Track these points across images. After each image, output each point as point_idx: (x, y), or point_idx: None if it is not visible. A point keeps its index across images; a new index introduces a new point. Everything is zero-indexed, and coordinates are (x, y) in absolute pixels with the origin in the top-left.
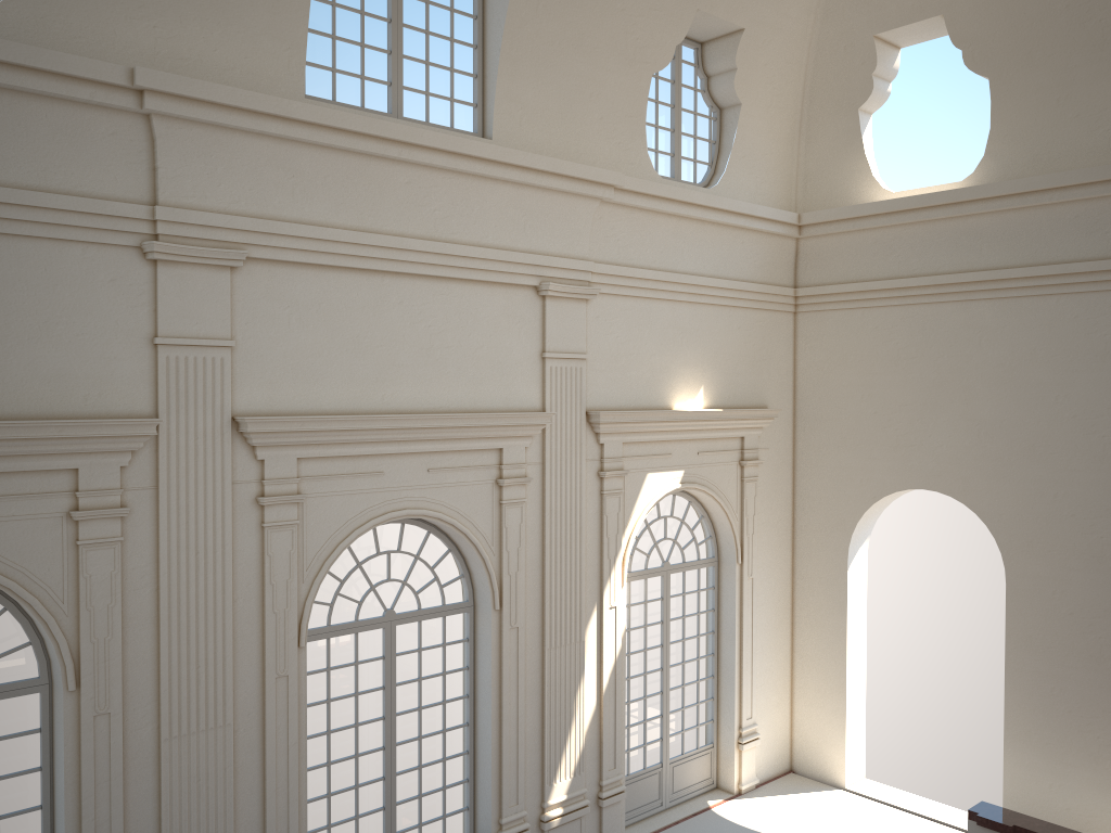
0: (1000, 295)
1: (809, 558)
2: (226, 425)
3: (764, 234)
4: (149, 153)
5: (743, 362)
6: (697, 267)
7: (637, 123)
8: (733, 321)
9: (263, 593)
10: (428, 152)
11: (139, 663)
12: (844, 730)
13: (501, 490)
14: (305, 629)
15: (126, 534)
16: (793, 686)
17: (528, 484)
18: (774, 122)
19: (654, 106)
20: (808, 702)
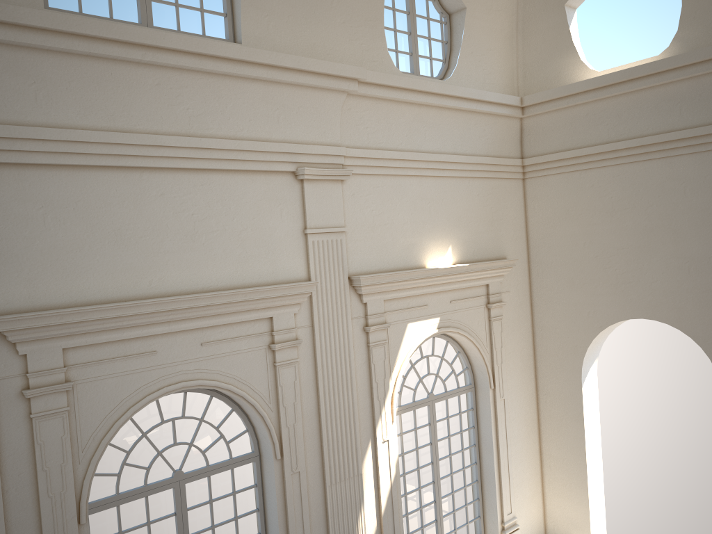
0: (701, 149)
1: (549, 377)
2: None
3: (493, 116)
4: None
5: (484, 223)
6: (438, 146)
7: (376, 26)
8: (473, 189)
9: (36, 480)
10: (172, 54)
11: None
12: (588, 518)
13: (274, 354)
14: (85, 507)
15: None
16: (543, 481)
17: (300, 345)
18: (495, 22)
19: (392, 14)
20: (557, 494)
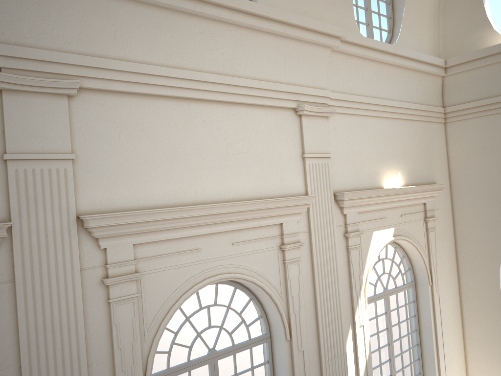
0: None
1: (470, 276)
2: (72, 223)
3: (425, 74)
4: None
5: (420, 155)
6: (389, 95)
7: (347, 0)
8: (412, 129)
9: (113, 356)
10: (215, 8)
11: None
12: None
13: (284, 253)
14: None
15: None
16: (466, 359)
17: (301, 247)
18: (424, 3)
19: None
20: (479, 370)
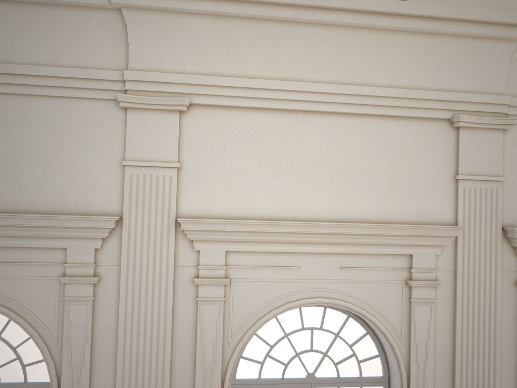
0: None
1: None
2: (171, 224)
3: None
4: (125, 36)
5: None
6: None
7: None
8: None
9: (196, 350)
10: (337, 13)
11: (102, 387)
12: None
13: (411, 290)
14: (228, 382)
15: (98, 295)
16: None
17: (439, 286)
18: None
19: None
20: None
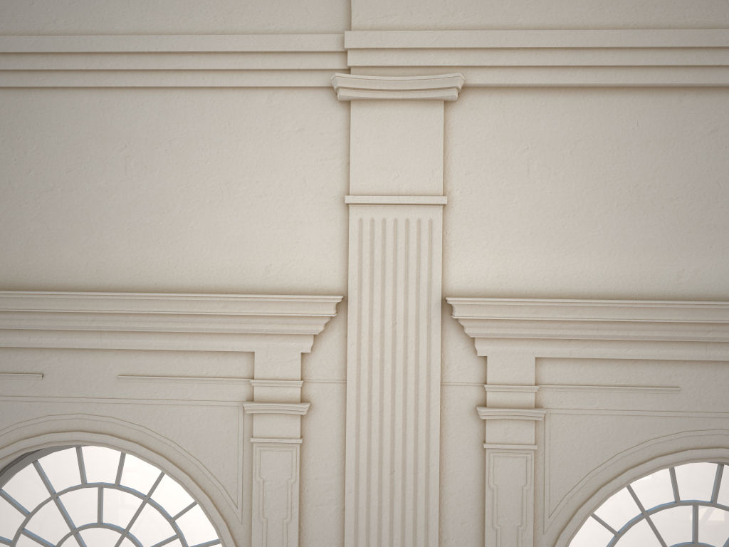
0: None
1: None
2: (433, 308)
3: None
4: None
5: None
6: None
7: None
8: None
9: (483, 538)
10: None
11: None
12: None
13: None
14: None
15: (308, 435)
16: None
17: None
18: None
19: None
20: None
